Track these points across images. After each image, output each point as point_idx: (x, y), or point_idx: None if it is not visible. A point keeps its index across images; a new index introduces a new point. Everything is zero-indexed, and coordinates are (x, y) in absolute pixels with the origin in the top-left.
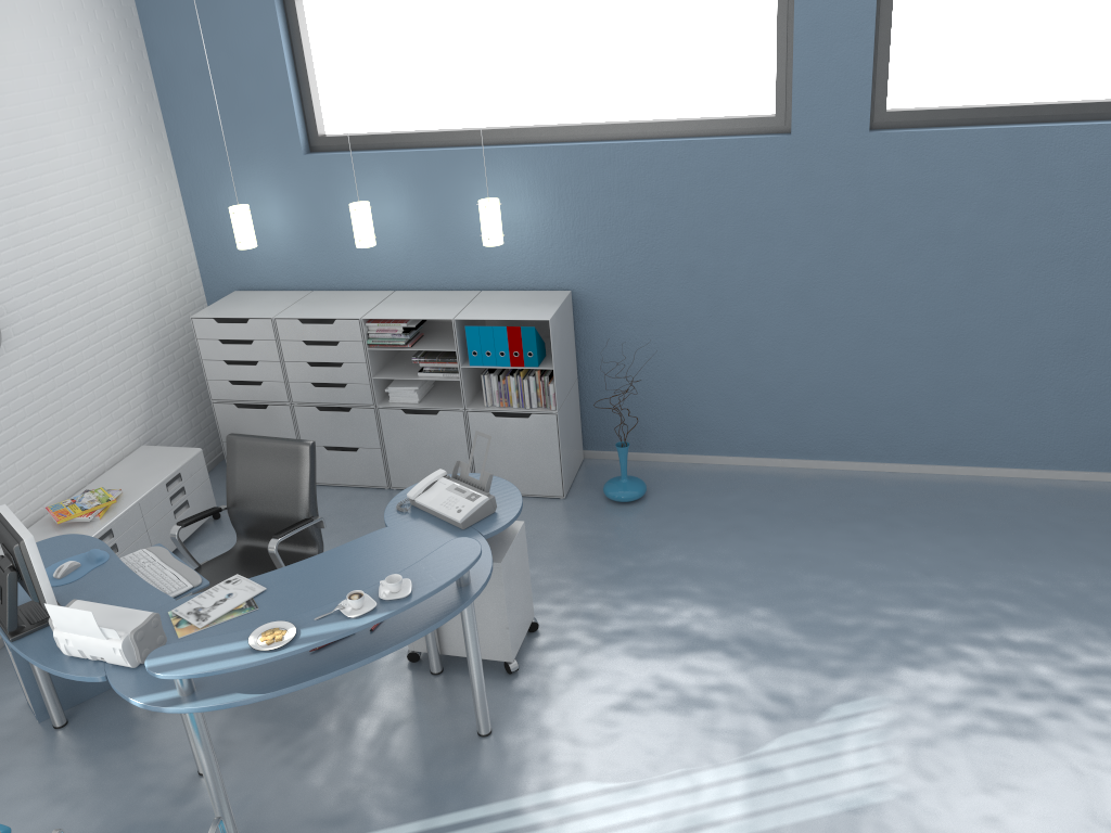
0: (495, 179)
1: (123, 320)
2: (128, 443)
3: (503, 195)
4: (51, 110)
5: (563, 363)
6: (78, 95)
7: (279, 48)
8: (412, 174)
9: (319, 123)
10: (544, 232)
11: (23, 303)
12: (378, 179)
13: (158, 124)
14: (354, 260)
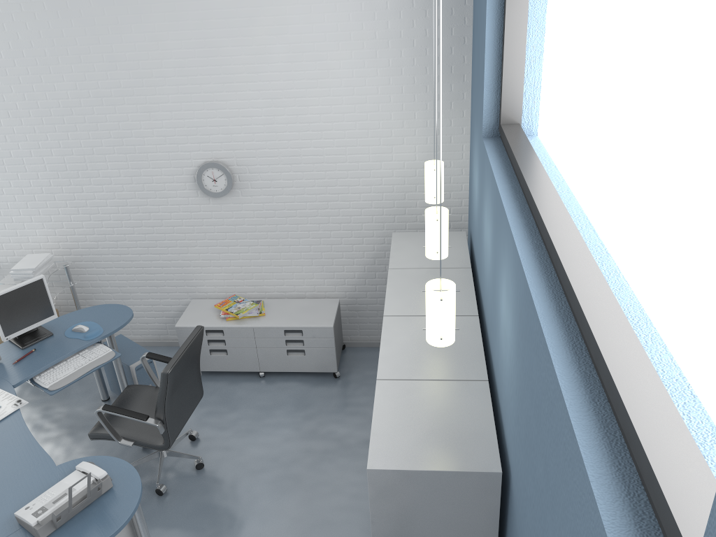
0: (507, 266)
1: (358, 210)
2: (333, 291)
3: (507, 293)
4: (332, 41)
5: (422, 533)
6: (367, 32)
7: (485, 17)
8: (493, 206)
9: (508, 109)
10: (511, 374)
11: (264, 170)
12: (489, 194)
13: (463, 66)
14: (482, 262)
